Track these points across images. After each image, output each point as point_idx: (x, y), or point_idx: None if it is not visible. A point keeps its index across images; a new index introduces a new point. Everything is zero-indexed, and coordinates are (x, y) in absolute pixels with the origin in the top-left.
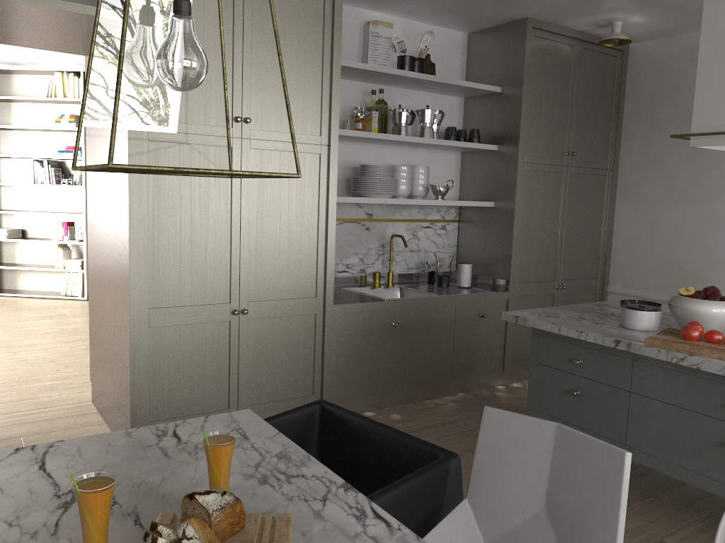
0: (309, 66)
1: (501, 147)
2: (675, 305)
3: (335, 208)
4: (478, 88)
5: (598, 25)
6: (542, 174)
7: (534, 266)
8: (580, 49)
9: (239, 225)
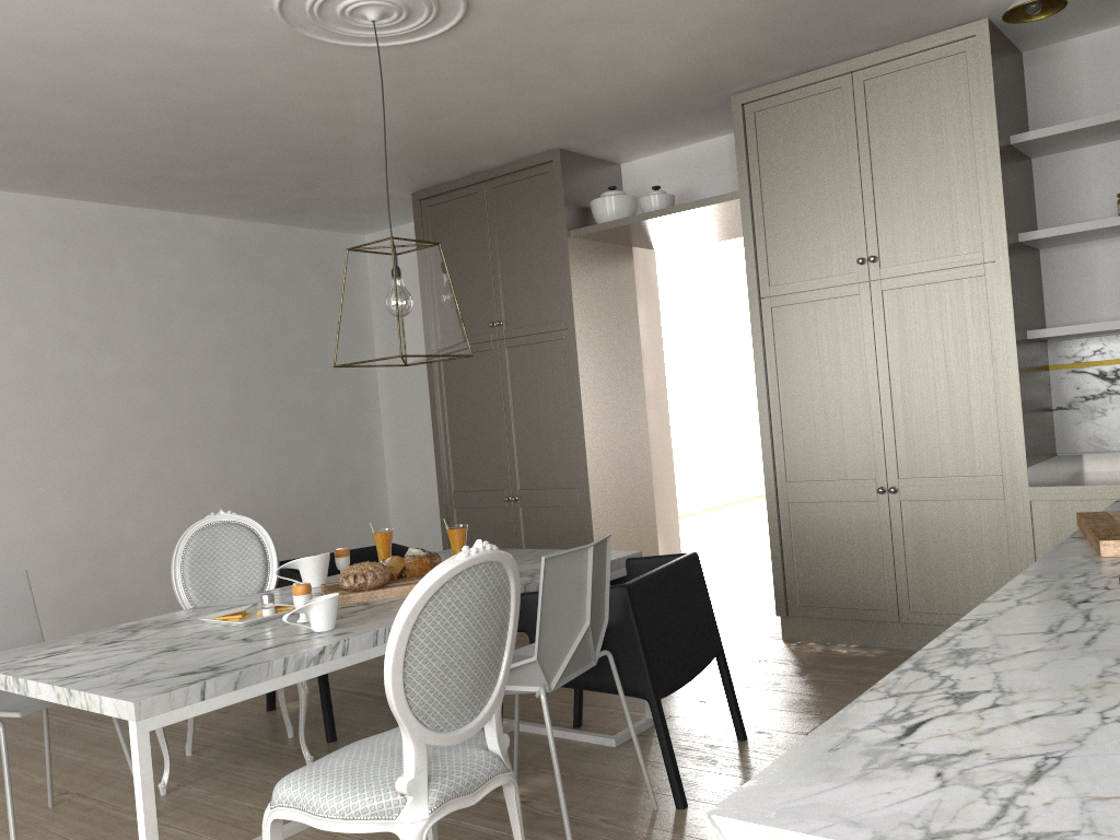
0: (954, 166)
1: None
2: None
3: (1014, 346)
4: None
5: None
6: None
7: None
8: None
9: (877, 384)
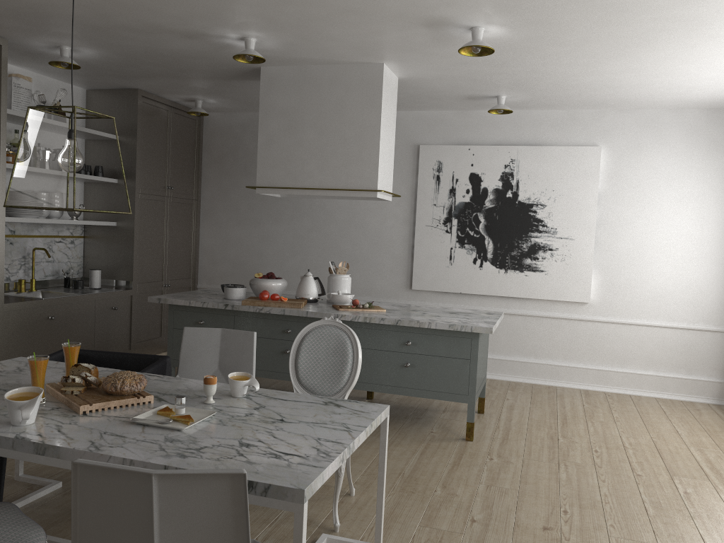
0: None
1: (121, 181)
2: (253, 283)
3: (4, 226)
4: (103, 136)
5: (186, 100)
6: (151, 202)
7: (149, 270)
8: (173, 114)
9: None
